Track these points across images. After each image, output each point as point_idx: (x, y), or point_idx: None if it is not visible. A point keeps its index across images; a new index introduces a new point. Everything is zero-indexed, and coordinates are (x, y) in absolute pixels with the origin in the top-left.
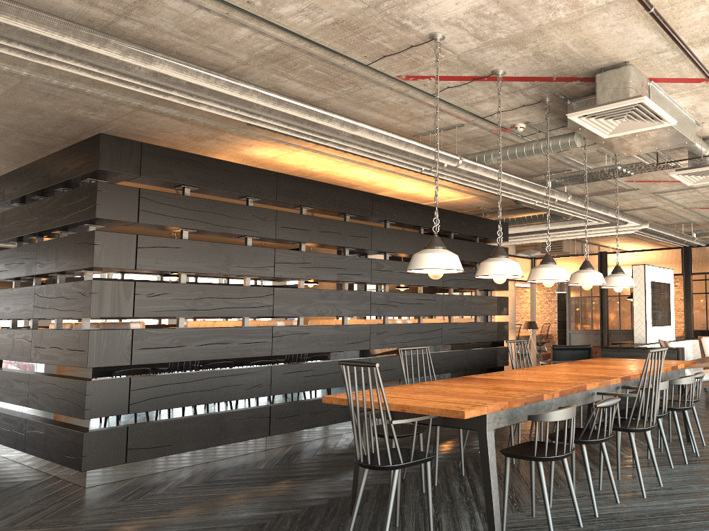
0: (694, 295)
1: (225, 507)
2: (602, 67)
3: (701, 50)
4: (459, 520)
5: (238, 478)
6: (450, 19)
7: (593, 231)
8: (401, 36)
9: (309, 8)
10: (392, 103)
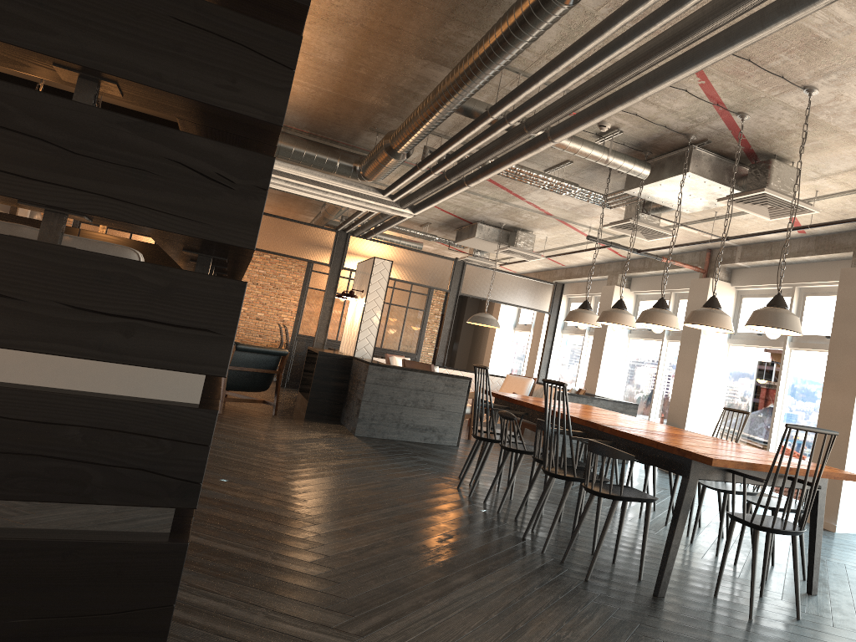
0: (311, 290)
1: (532, 627)
2: (777, 155)
3: (824, 183)
4: (723, 579)
5: (361, 593)
6: (846, 97)
7: (329, 194)
8: (801, 72)
9: (847, 26)
10: None
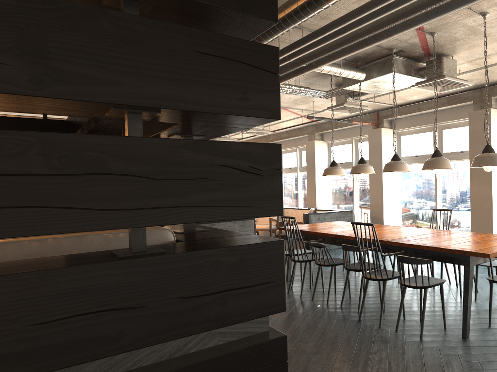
0: None
1: None
2: (444, 53)
3: (466, 65)
4: (481, 313)
5: None
6: None
7: None
8: (483, 4)
9: None
10: (355, 6)
